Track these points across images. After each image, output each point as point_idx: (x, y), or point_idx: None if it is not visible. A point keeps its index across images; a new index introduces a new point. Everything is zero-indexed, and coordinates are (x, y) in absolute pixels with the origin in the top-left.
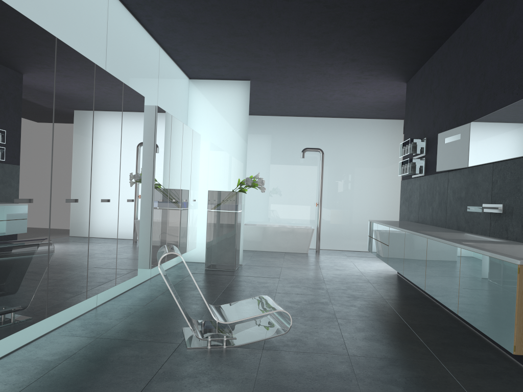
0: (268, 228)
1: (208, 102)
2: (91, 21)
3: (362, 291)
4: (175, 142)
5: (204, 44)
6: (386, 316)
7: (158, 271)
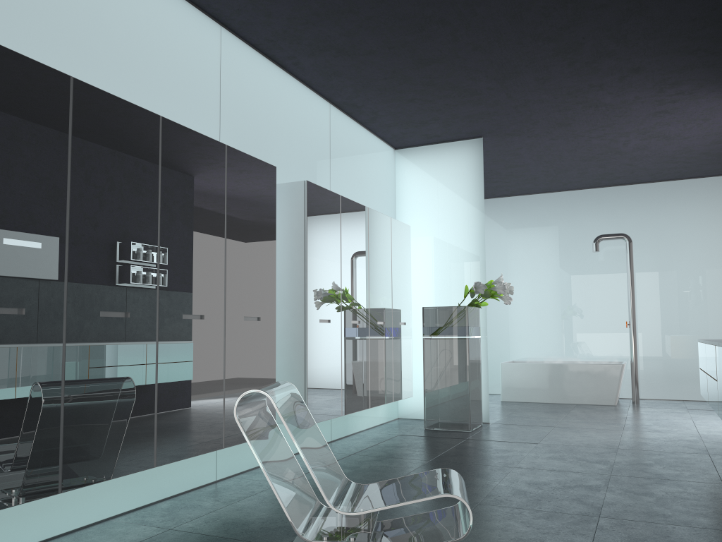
0: (546, 366)
1: (422, 179)
2: (187, 69)
3: (683, 468)
4: (351, 234)
5: (387, 87)
6: (710, 516)
7: (347, 432)
